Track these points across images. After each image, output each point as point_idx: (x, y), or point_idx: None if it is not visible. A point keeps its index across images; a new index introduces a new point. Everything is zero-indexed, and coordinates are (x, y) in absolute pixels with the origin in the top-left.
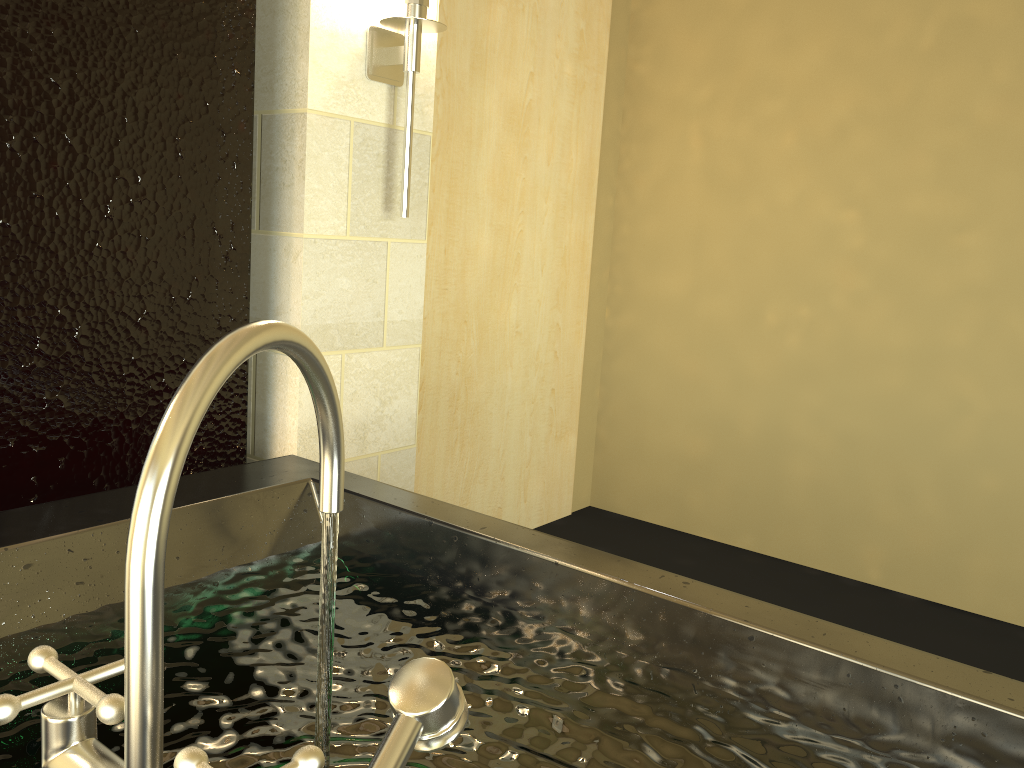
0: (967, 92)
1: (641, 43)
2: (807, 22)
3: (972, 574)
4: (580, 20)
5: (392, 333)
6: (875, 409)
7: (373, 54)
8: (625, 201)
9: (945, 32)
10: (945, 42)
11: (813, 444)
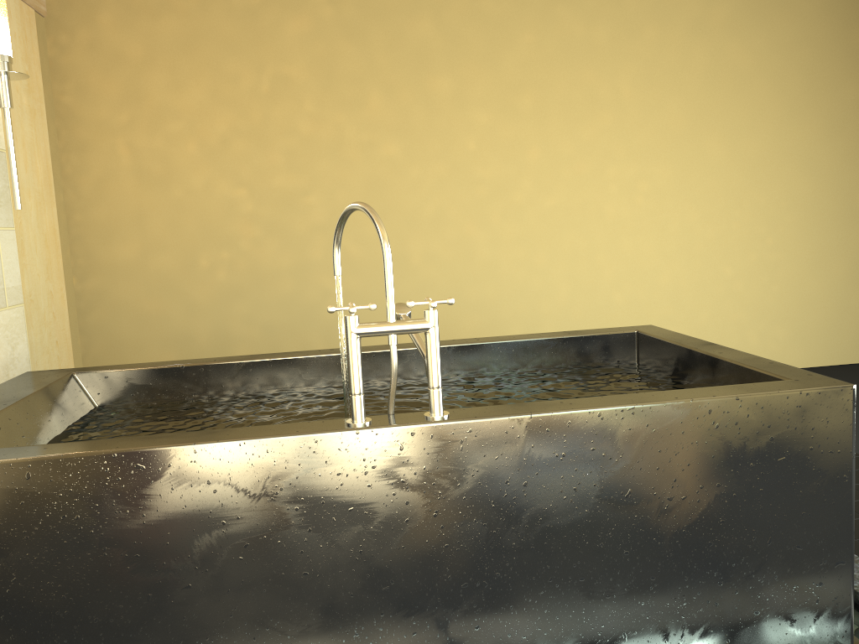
0: (293, 117)
1: (63, 81)
2: (189, 72)
3: None
4: (25, 64)
5: (9, 296)
6: (281, 305)
7: None
8: (73, 196)
9: (274, 82)
10: (275, 88)
11: (248, 336)
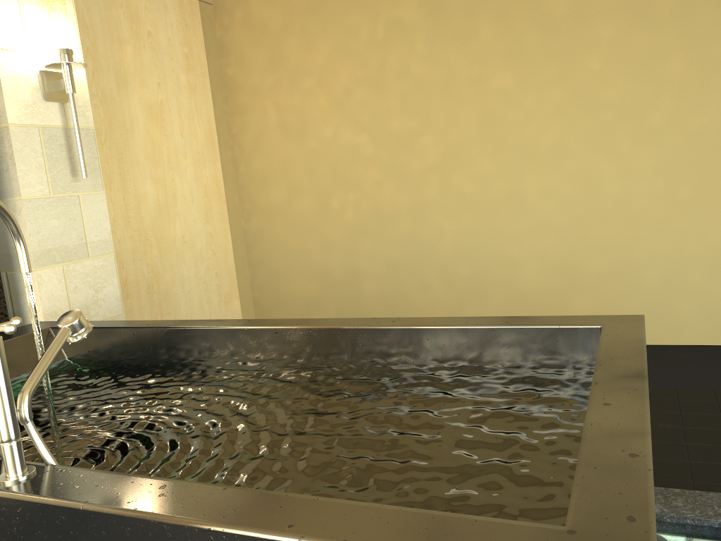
0: (406, 59)
1: (227, 56)
2: (317, 32)
3: None
4: (184, 47)
5: (94, 248)
6: (400, 243)
7: (45, 86)
8: (239, 152)
9: (388, 28)
10: (389, 34)
11: (373, 271)
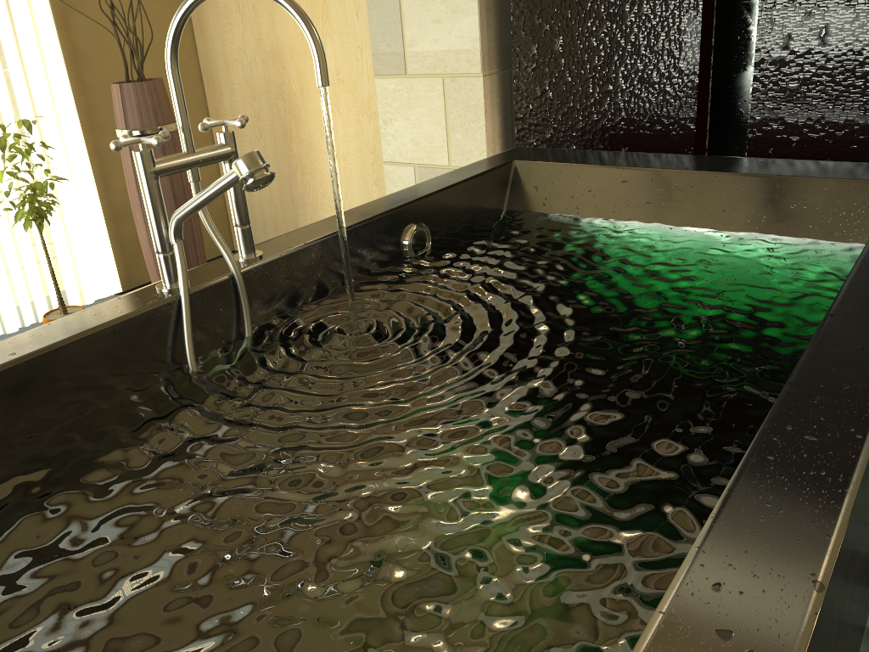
0: None
1: None
2: None
3: None
4: None
5: None
6: None
7: None
8: None
9: None
10: None
11: None
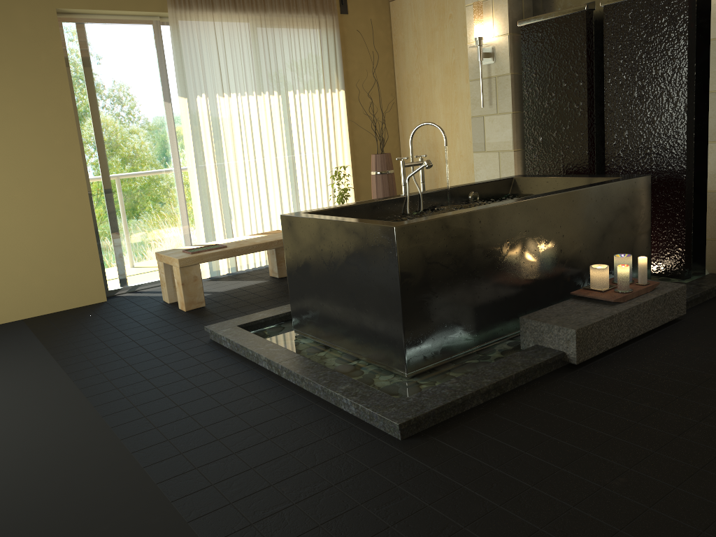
0: None
1: None
2: None
3: None
4: None
5: None
6: None
7: None
8: None
9: None
10: None
11: None
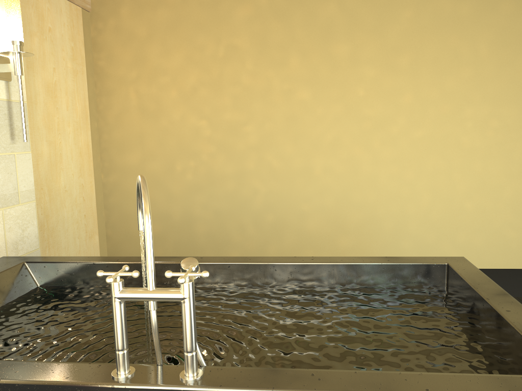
0: (238, 73)
1: (99, 51)
2: (173, 44)
3: (270, 253)
4: (71, 42)
5: (22, 197)
6: (226, 198)
7: None
8: (103, 123)
9: (227, 50)
10: (227, 54)
11: (204, 217)
